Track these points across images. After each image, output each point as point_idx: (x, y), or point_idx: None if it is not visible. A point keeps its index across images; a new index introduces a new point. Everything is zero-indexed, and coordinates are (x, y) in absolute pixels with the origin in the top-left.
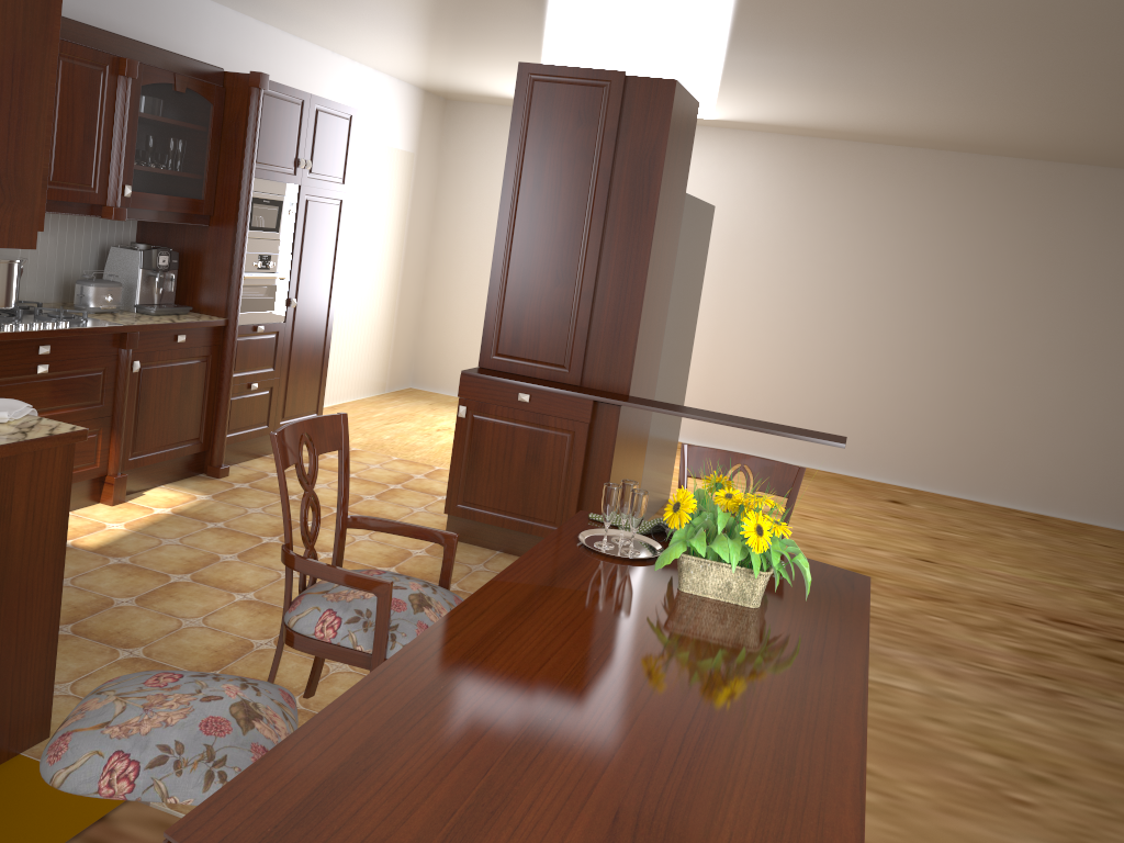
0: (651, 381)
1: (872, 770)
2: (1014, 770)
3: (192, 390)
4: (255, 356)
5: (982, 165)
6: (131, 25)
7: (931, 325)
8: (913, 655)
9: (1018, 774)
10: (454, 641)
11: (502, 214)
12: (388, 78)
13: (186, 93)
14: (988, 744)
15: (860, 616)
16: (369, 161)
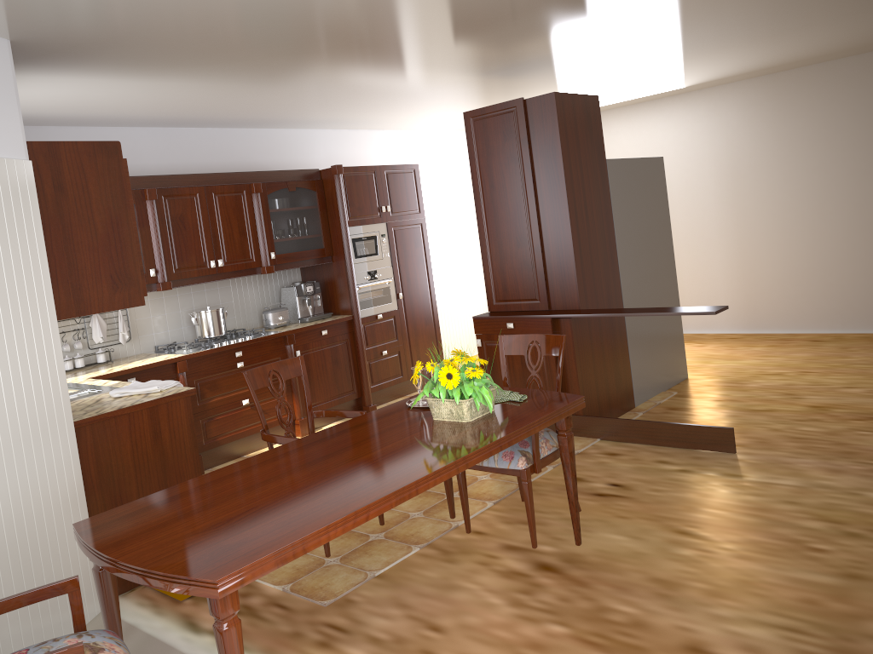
0: (612, 295)
1: (705, 537)
2: (834, 530)
3: (340, 361)
4: (380, 334)
5: None
6: (269, 160)
7: None
8: (814, 461)
9: (834, 532)
10: (270, 455)
11: (477, 210)
12: (457, 132)
13: (296, 190)
14: (825, 515)
15: (534, 418)
16: (457, 190)
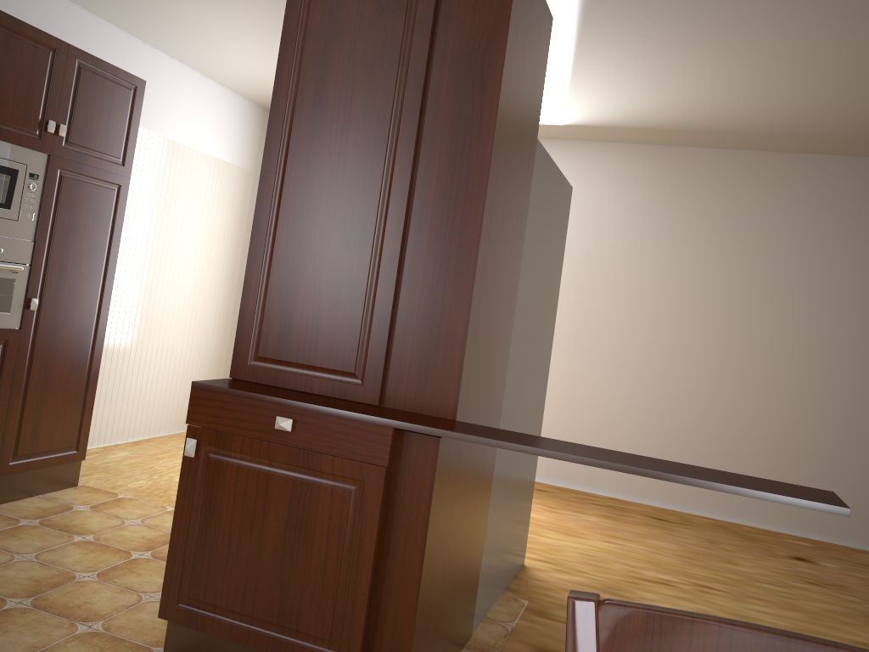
0: (494, 401)
1: None
2: None
3: None
4: None
5: (860, 167)
6: None
7: (816, 345)
8: None
9: None
10: None
11: (269, 150)
12: (218, 86)
13: None
14: None
15: None
16: (192, 170)
